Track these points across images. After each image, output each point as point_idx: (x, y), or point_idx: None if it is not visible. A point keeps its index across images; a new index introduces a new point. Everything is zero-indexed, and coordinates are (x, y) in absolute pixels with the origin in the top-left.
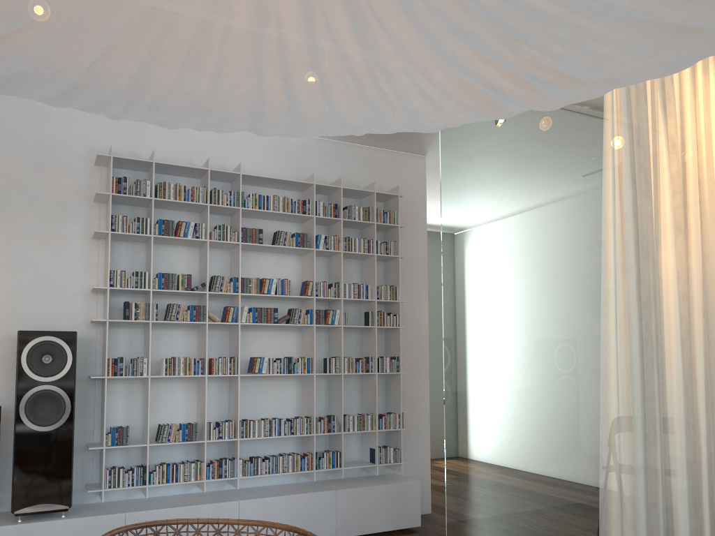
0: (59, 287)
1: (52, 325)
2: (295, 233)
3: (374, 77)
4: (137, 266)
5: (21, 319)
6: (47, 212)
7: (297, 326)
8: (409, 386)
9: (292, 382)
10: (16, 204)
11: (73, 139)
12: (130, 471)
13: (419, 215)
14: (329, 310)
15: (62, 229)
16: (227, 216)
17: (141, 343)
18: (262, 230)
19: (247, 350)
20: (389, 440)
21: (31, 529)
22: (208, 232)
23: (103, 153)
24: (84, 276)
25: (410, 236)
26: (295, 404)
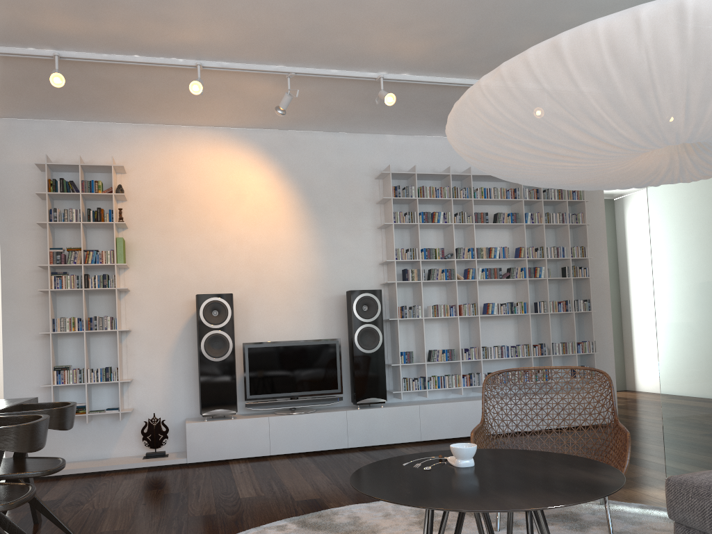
0: (360, 262)
1: (358, 287)
2: (510, 213)
3: (679, 178)
4: (405, 245)
5: (340, 284)
6: (350, 213)
7: (514, 280)
8: (596, 322)
9: (510, 321)
10: (332, 210)
11: (361, 163)
12: (416, 380)
13: (597, 190)
14: (537, 267)
15: (359, 224)
16: (459, 205)
17: (411, 297)
18: (487, 213)
19: (479, 299)
20: (583, 362)
21: (367, 412)
22: (453, 217)
23: (379, 170)
24: (374, 254)
25: (591, 208)
26: (514, 337)
